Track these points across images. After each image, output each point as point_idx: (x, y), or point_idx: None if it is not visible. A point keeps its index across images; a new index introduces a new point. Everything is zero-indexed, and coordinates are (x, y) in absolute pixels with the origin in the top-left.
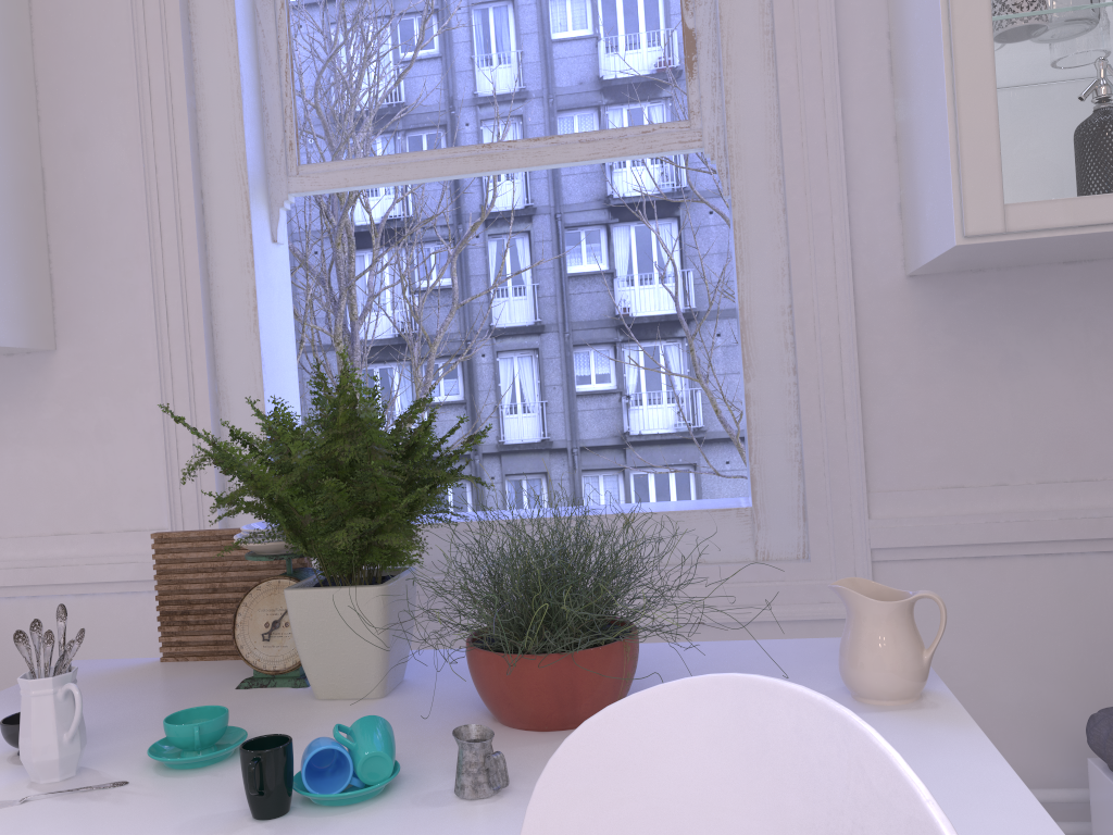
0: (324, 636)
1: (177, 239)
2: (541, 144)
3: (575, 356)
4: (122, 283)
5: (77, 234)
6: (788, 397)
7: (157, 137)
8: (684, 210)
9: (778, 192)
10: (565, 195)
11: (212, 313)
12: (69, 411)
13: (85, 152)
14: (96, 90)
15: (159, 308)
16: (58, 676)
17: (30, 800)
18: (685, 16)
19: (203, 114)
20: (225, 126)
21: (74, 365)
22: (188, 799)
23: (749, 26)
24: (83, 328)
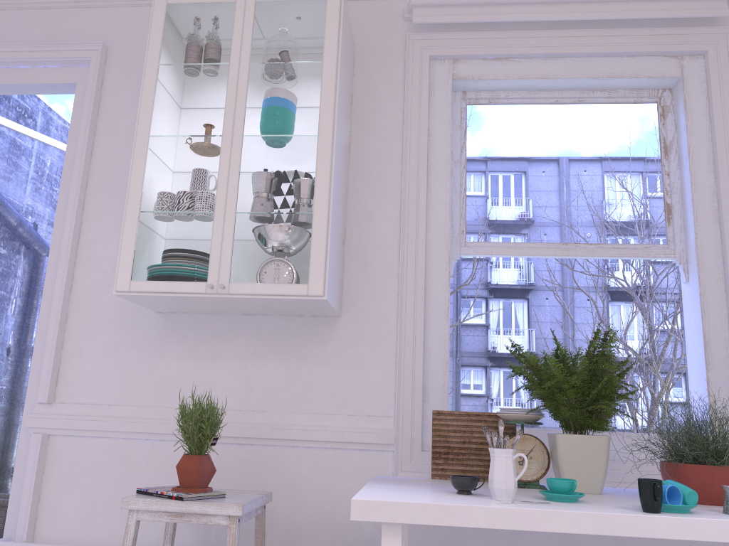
0: (577, 458)
1: (414, 269)
2: (593, 246)
3: (462, 371)
4: (381, 287)
5: (360, 260)
6: (728, 381)
7: (409, 219)
8: (531, 295)
9: (722, 282)
10: (463, 278)
11: (424, 307)
12: (343, 348)
13: (369, 222)
14: (378, 194)
15: (401, 301)
16: (513, 449)
17: (515, 503)
18: (666, 197)
19: (429, 212)
20: (440, 218)
21: (349, 325)
22: (597, 507)
23: (706, 206)
24: (356, 307)
